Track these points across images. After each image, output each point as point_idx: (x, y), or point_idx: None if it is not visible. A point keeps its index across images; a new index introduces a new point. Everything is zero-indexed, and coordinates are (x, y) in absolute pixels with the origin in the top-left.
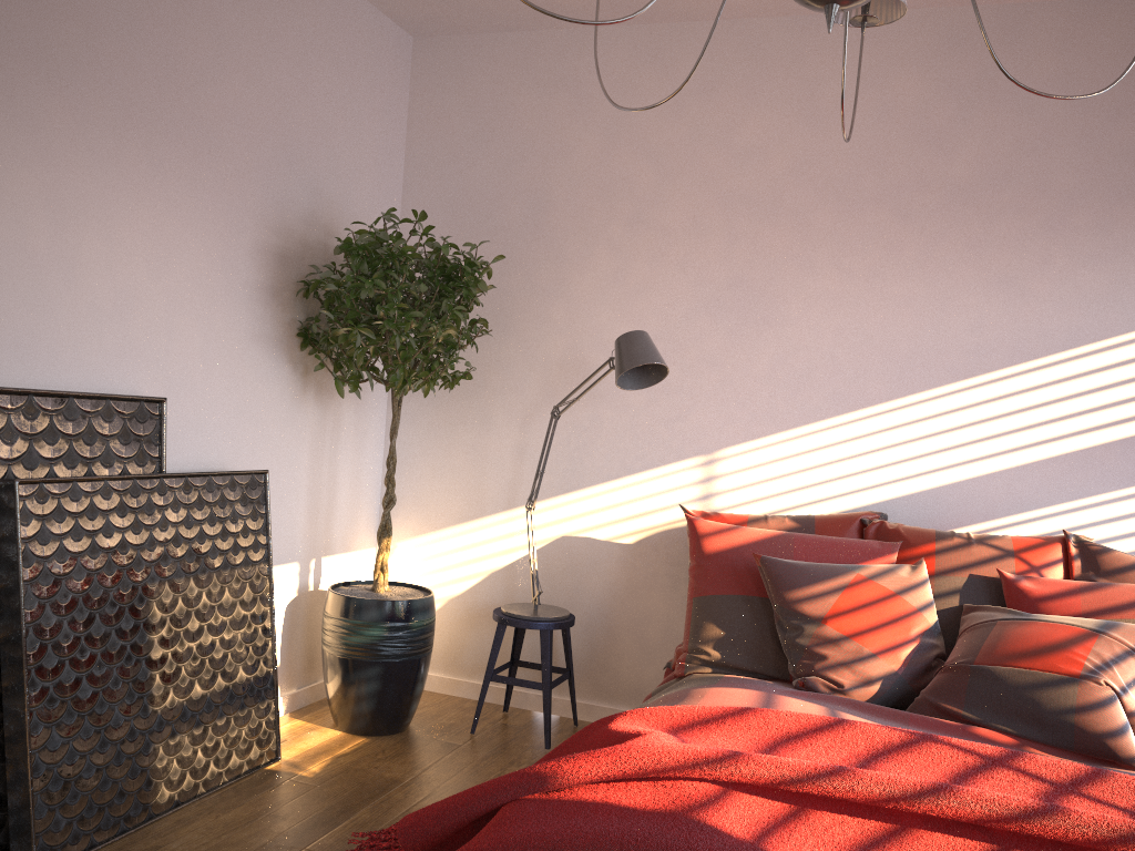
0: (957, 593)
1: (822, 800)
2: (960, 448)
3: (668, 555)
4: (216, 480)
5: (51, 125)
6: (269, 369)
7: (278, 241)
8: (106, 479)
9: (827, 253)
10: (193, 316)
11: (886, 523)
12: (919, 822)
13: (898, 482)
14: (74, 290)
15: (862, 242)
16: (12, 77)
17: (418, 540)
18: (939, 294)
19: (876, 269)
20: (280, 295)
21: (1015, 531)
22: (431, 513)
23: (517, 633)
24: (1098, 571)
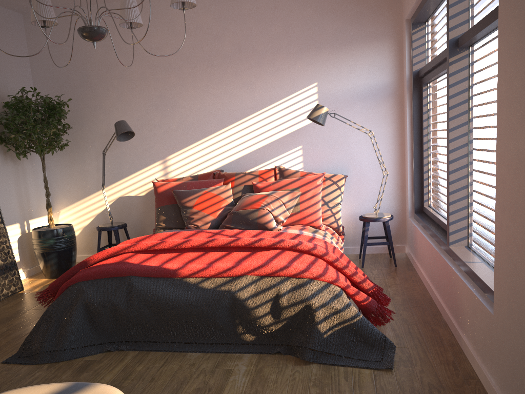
0: (240, 191)
1: (163, 251)
2: (243, 143)
3: None
4: None
5: None
6: None
7: None
8: None
9: (189, 81)
10: None
11: (220, 173)
12: (187, 251)
13: (226, 158)
14: None
15: (200, 76)
16: None
17: (67, 208)
18: (227, 91)
19: (206, 85)
20: None
21: (265, 168)
22: (70, 197)
23: (109, 234)
24: (283, 176)
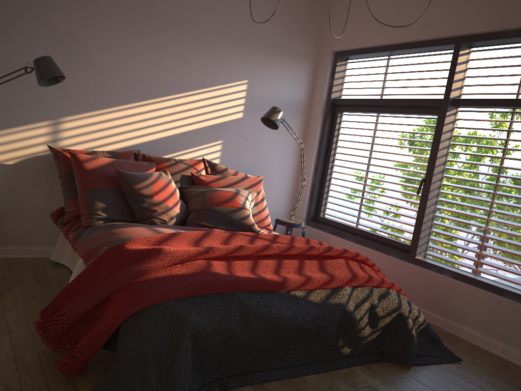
0: (179, 182)
1: (230, 258)
2: (164, 124)
3: (35, 170)
4: None
5: None
6: None
7: None
8: None
9: (112, 29)
10: None
11: (145, 154)
12: (257, 258)
13: (141, 137)
14: None
15: (128, 28)
16: None
17: None
18: (158, 58)
19: (133, 42)
20: None
21: (182, 157)
22: None
23: None
24: (216, 171)
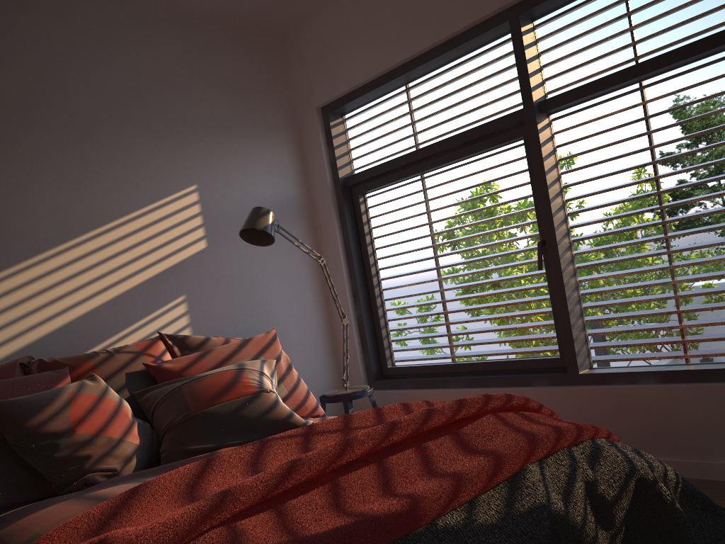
0: (125, 388)
1: (277, 497)
2: (68, 295)
3: None
4: None
5: None
6: None
7: None
8: None
9: None
10: None
11: (44, 359)
12: (334, 475)
13: (29, 331)
14: None
15: None
16: None
17: None
18: (21, 184)
19: None
20: None
21: (121, 344)
22: None
23: None
24: (190, 348)
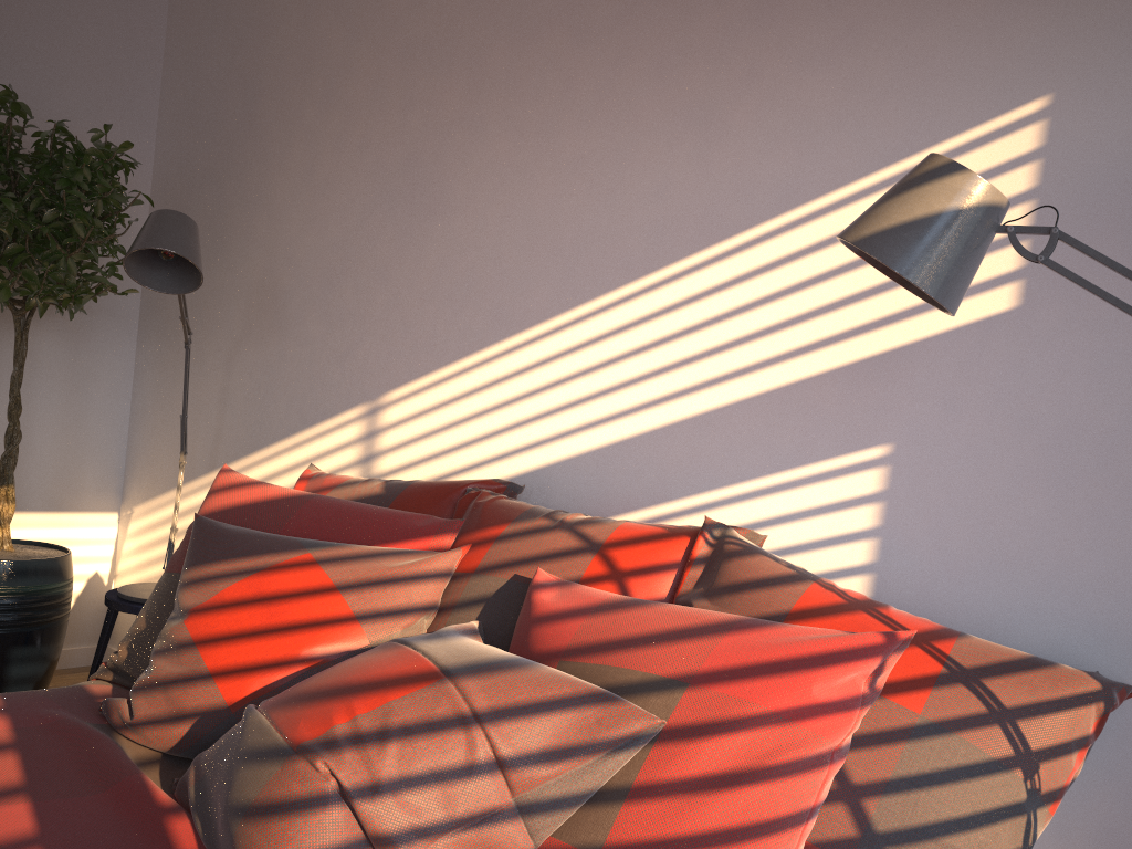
0: (482, 603)
1: None
2: (631, 386)
3: None
4: None
5: None
6: None
7: None
8: None
9: (498, 106)
10: None
11: (481, 494)
12: None
13: (558, 440)
14: None
15: (536, 83)
16: None
17: (147, 505)
18: (617, 146)
19: (548, 121)
20: None
21: (694, 522)
22: (158, 474)
23: None
24: (710, 587)
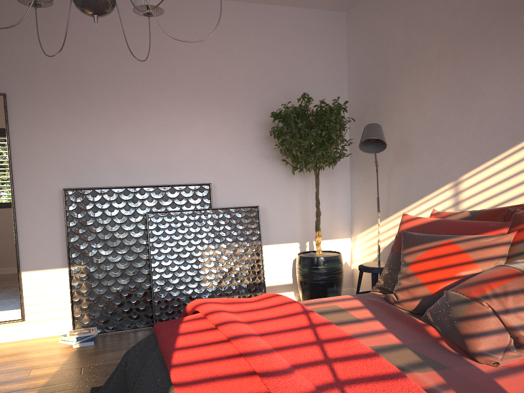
0: None
1: None
2: None
3: None
4: (232, 210)
5: (162, 104)
6: (271, 167)
7: (269, 118)
8: (180, 211)
9: (500, 48)
10: (228, 153)
11: (516, 211)
12: None
13: None
14: (176, 152)
15: (517, 35)
16: (147, 94)
17: (362, 234)
18: None
19: None
20: (273, 138)
21: None
22: (364, 221)
23: None
24: None
